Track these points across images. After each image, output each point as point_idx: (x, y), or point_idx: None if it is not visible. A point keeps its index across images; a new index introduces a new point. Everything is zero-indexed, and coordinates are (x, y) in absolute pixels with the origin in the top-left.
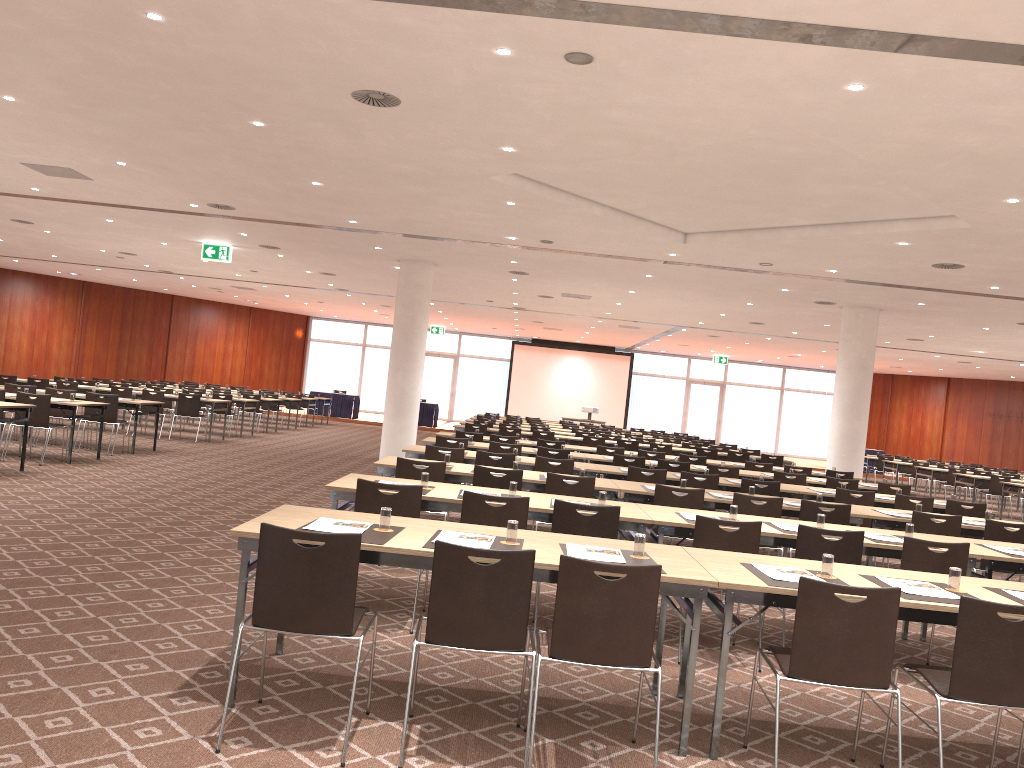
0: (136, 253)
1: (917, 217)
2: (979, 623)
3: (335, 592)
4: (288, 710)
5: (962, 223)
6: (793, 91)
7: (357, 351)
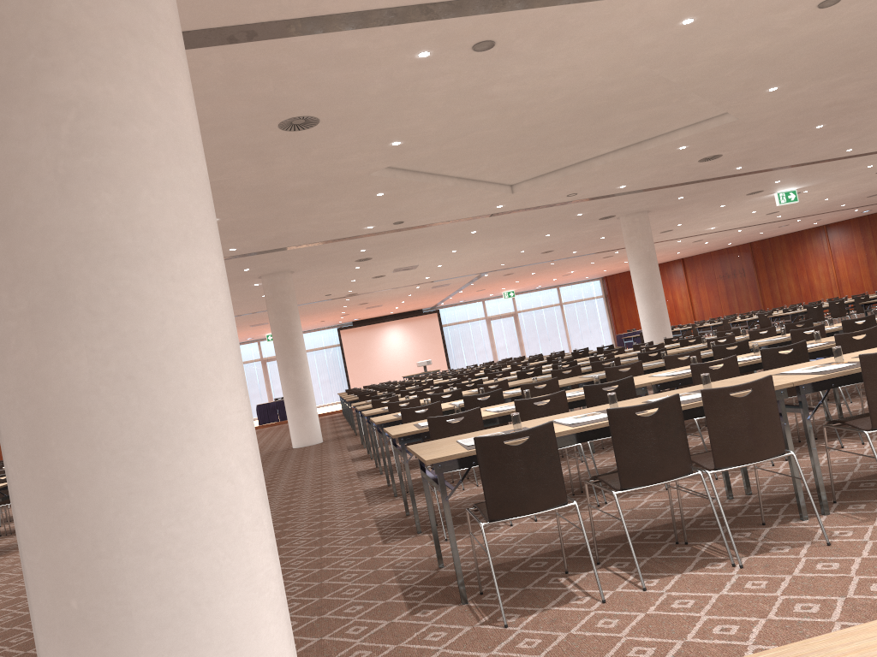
0: None
1: (693, 123)
2: None
3: (547, 473)
4: (509, 591)
5: (729, 118)
6: (640, 35)
7: None
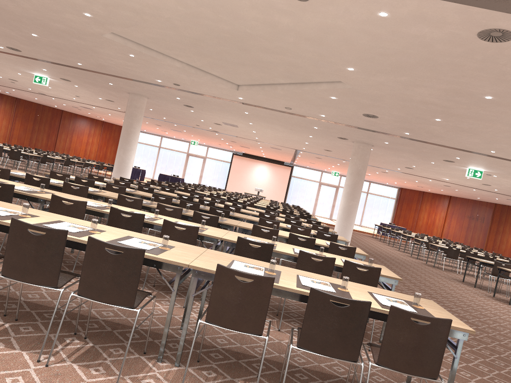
0: (16, 80)
1: (331, 81)
2: (18, 234)
3: None
4: None
5: (349, 85)
6: None
7: (155, 149)
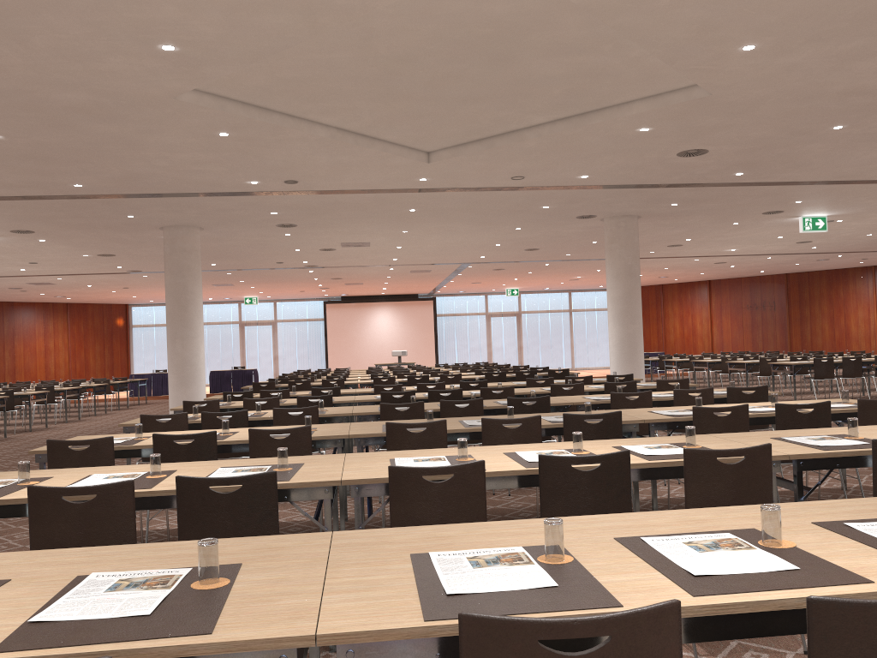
0: None
1: (653, 94)
2: (856, 652)
3: None
4: None
5: (699, 93)
6: None
7: None
